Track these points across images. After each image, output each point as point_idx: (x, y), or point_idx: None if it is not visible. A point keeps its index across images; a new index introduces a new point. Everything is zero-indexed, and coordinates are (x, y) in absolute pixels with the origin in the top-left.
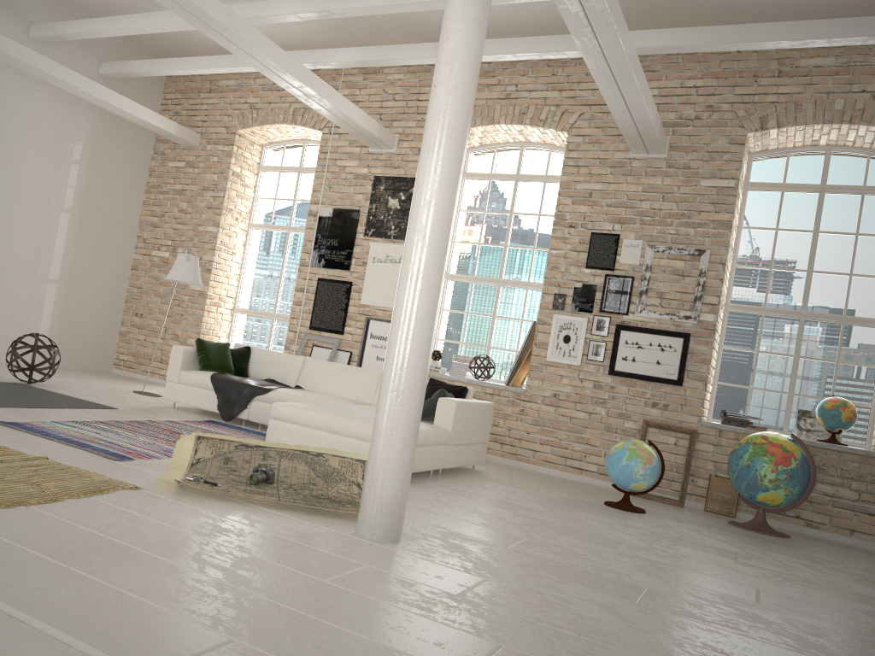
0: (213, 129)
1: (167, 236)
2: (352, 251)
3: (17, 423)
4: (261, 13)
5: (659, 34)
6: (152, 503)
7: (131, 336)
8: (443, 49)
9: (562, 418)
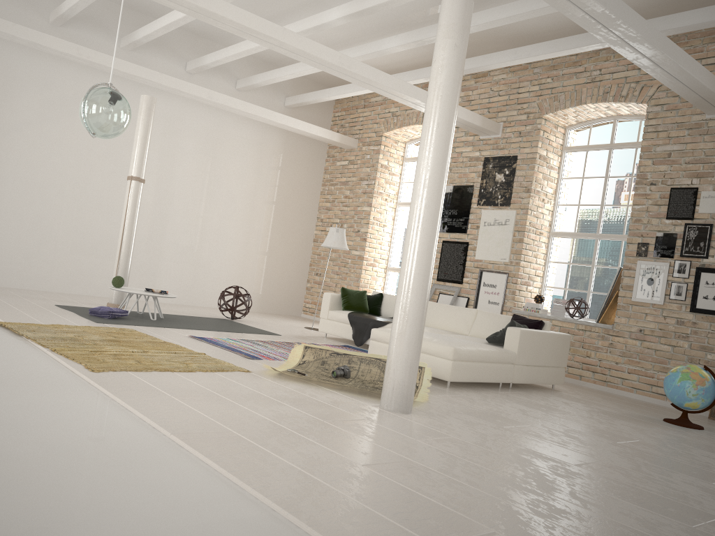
0: (366, 134)
1: (336, 216)
2: (468, 218)
3: (203, 337)
4: (376, 49)
5: (706, 11)
6: (250, 378)
7: (313, 290)
8: (432, 69)
9: (647, 350)
